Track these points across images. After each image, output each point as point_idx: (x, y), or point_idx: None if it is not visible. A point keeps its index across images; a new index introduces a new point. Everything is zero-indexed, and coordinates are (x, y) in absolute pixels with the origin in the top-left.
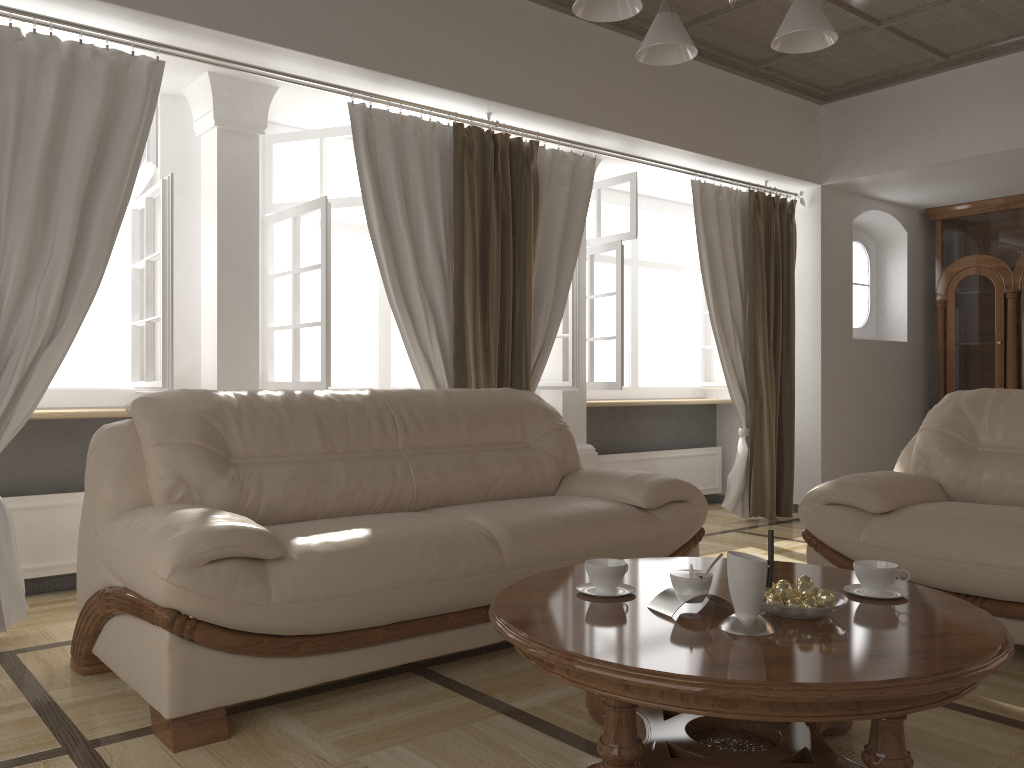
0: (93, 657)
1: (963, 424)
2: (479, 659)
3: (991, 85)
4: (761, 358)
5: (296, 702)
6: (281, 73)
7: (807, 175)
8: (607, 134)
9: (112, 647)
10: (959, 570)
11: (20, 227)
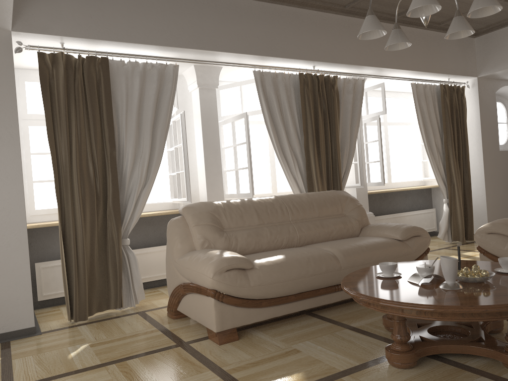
0: (177, 311)
1: None
2: (333, 308)
3: None
4: (452, 165)
5: (261, 326)
6: (225, 63)
7: (469, 73)
8: (369, 68)
9: (187, 306)
10: None
11: (130, 141)
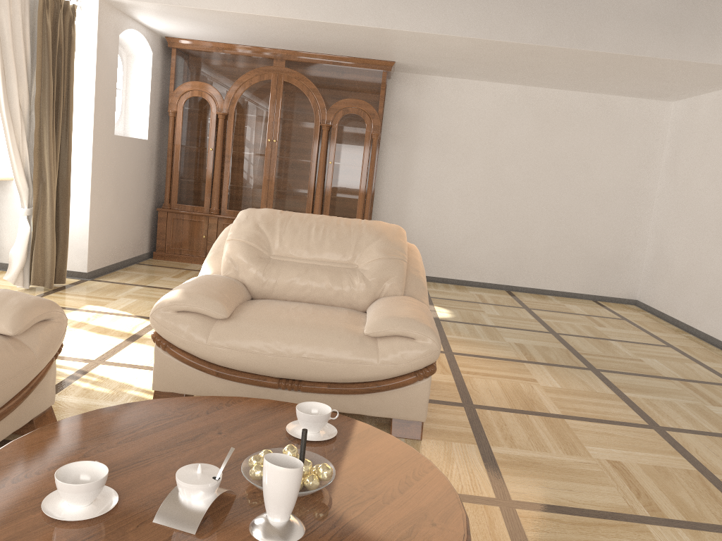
0: None
1: (262, 238)
2: None
3: None
4: (47, 147)
5: None
6: None
7: None
8: None
9: None
10: (287, 363)
11: None
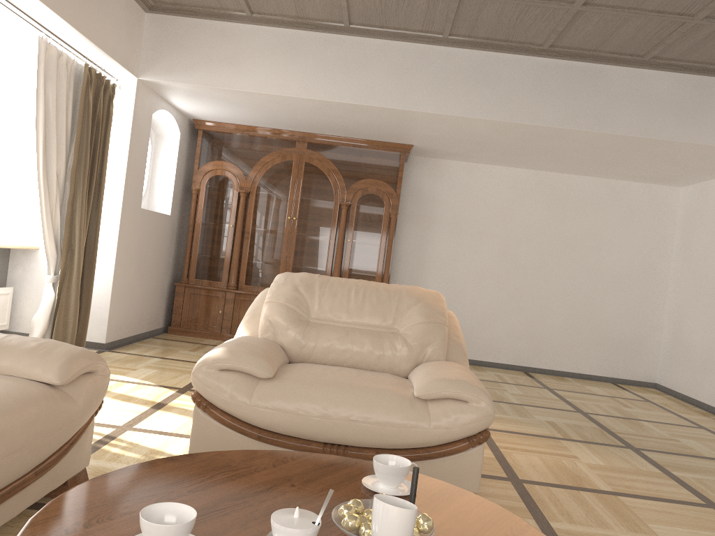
0: None
1: (301, 301)
2: None
3: (276, 46)
4: (78, 215)
5: None
6: None
7: (130, 67)
8: None
9: None
10: (333, 426)
11: None
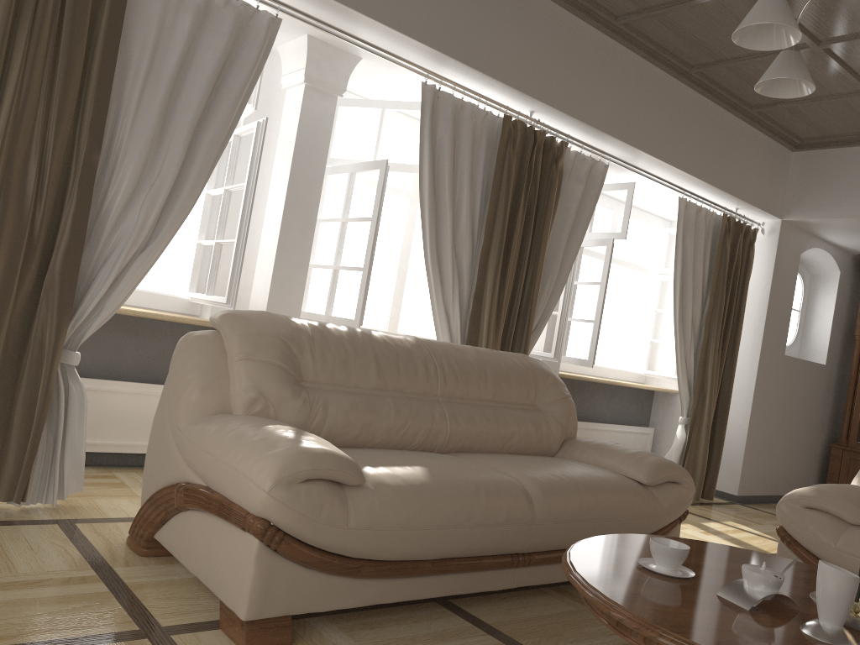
0: (153, 541)
1: None
2: (492, 599)
3: None
4: (711, 359)
5: (341, 617)
6: (375, 47)
7: (772, 209)
8: (623, 146)
9: (182, 538)
10: None
11: (139, 143)
